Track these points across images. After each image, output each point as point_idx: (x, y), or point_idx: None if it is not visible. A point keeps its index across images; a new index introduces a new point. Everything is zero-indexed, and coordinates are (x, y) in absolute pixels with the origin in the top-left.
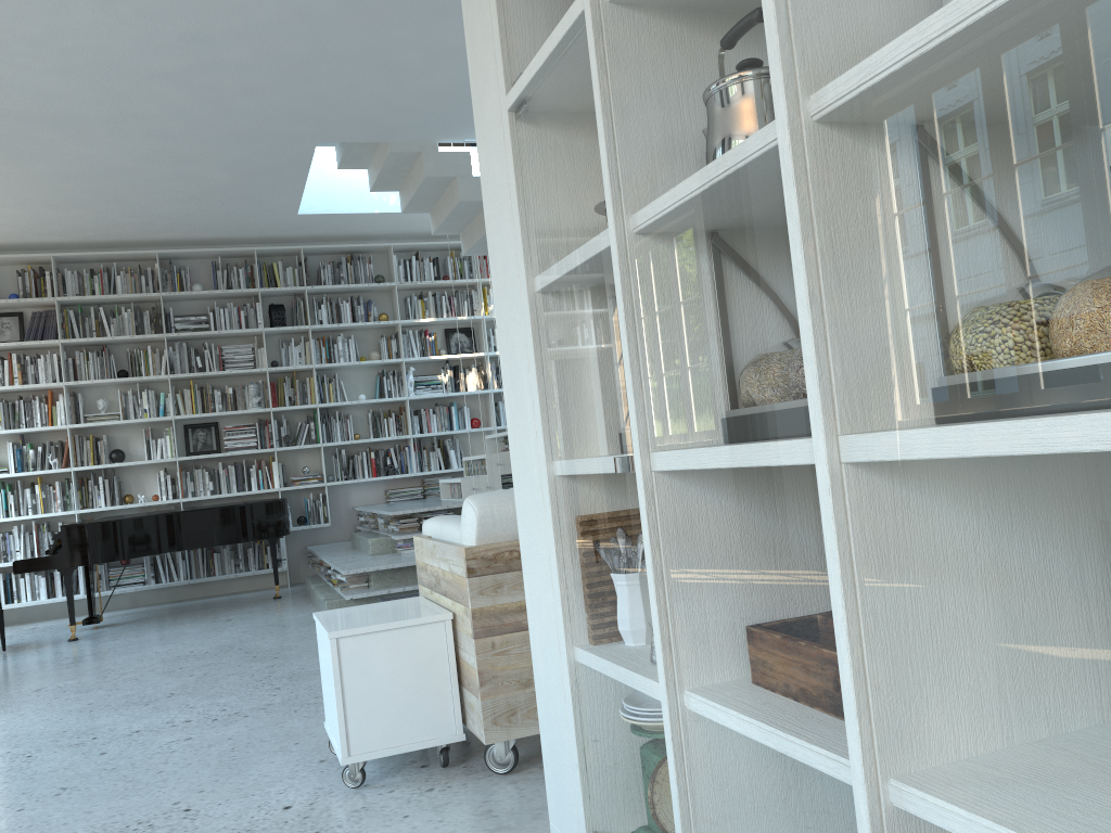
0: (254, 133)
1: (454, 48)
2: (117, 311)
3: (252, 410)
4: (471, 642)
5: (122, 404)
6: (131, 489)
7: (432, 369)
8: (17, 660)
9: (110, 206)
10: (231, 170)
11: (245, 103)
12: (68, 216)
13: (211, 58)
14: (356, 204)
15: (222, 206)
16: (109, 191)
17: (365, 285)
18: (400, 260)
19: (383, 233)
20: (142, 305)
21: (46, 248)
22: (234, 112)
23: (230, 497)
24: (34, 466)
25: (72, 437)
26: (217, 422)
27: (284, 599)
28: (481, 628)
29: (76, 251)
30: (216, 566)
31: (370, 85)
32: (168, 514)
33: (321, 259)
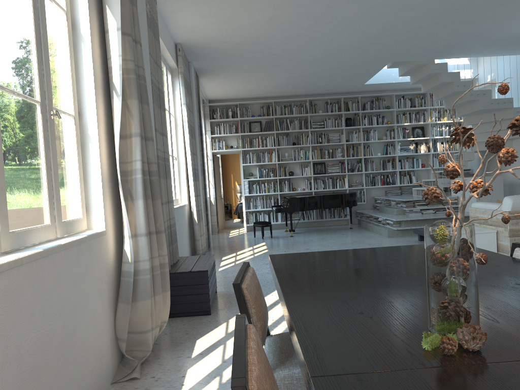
0: (370, 61)
1: (461, 32)
2: (292, 121)
3: (339, 158)
4: (507, 238)
5: (293, 154)
6: (294, 186)
7: (405, 143)
8: (281, 240)
9: (302, 84)
10: (352, 72)
11: (374, 53)
12: (286, 88)
13: (374, 41)
14: (386, 79)
15: (339, 83)
16: (306, 80)
17: (383, 110)
18: (396, 99)
19: (390, 89)
20: (300, 118)
21: (269, 98)
22: (369, 55)
23: (328, 190)
24: (265, 176)
25: (277, 166)
26: (324, 162)
27: (354, 229)
28: (511, 234)
29: (278, 98)
30: (323, 215)
31: (422, 44)
32: (320, 195)
33: (364, 99)
